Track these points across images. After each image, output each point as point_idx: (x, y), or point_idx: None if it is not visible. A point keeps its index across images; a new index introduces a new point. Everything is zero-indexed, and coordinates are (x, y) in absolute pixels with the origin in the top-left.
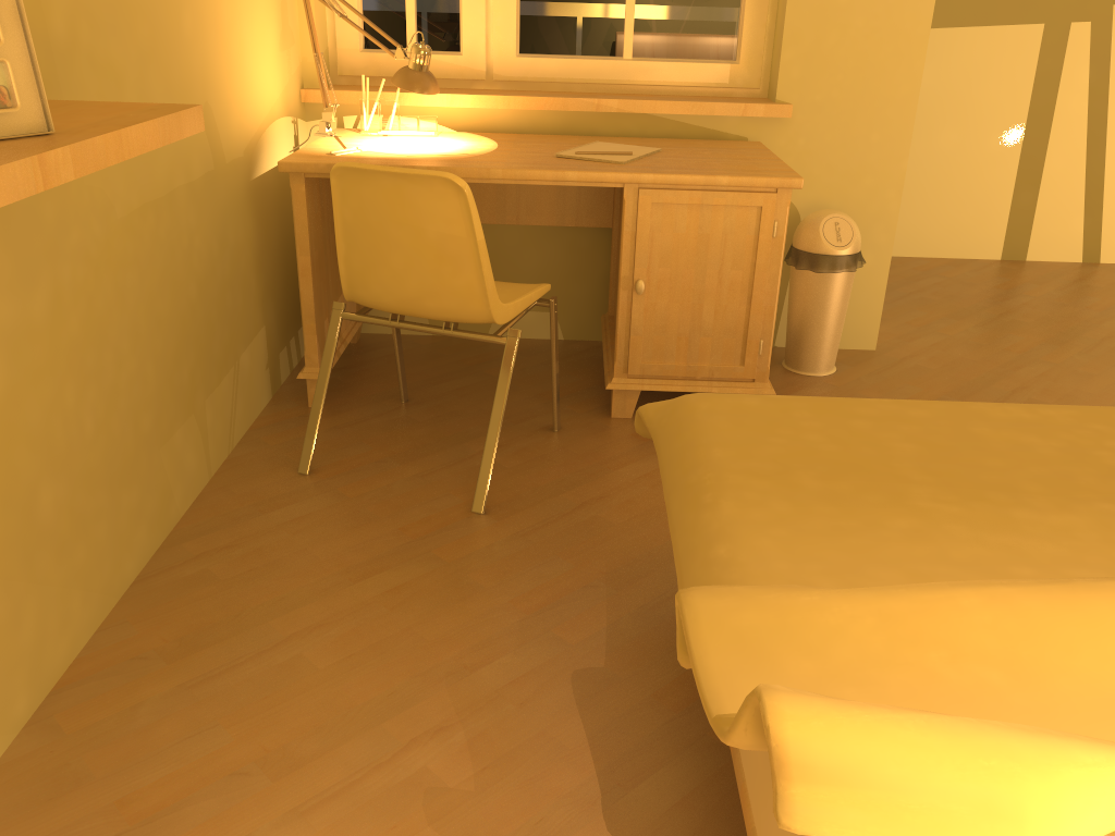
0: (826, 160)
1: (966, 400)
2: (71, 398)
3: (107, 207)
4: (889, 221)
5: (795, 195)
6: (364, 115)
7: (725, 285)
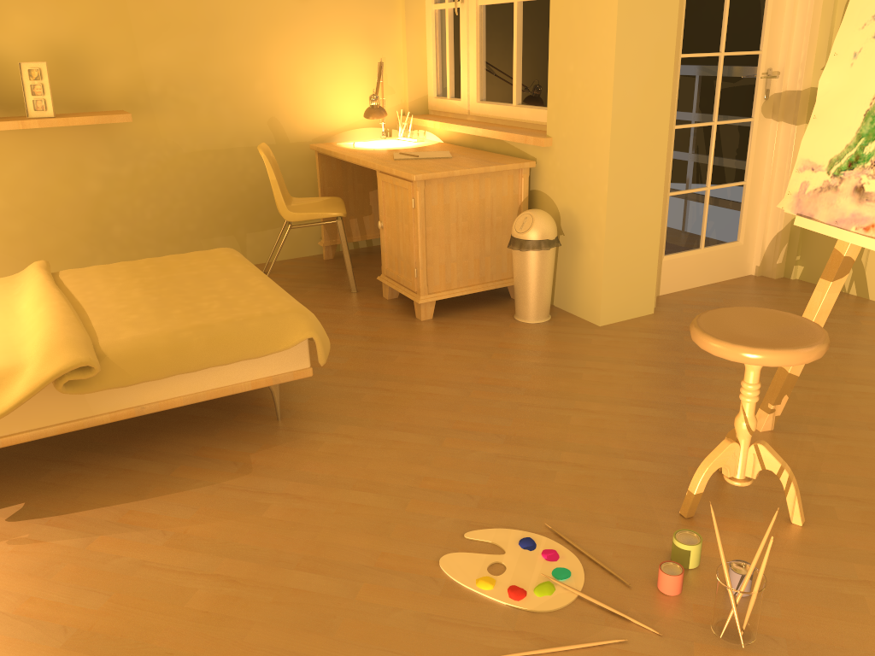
0: (569, 179)
1: (543, 357)
2: (138, 204)
3: (176, 148)
4: (601, 229)
5: (557, 200)
6: (398, 129)
7: (404, 232)
